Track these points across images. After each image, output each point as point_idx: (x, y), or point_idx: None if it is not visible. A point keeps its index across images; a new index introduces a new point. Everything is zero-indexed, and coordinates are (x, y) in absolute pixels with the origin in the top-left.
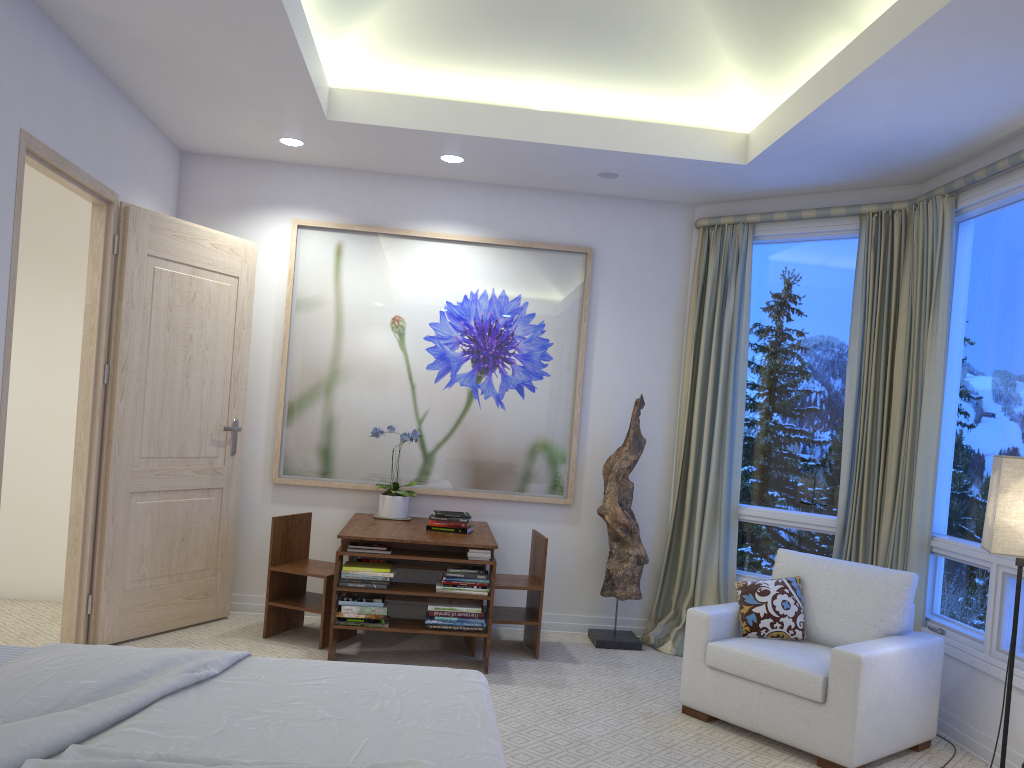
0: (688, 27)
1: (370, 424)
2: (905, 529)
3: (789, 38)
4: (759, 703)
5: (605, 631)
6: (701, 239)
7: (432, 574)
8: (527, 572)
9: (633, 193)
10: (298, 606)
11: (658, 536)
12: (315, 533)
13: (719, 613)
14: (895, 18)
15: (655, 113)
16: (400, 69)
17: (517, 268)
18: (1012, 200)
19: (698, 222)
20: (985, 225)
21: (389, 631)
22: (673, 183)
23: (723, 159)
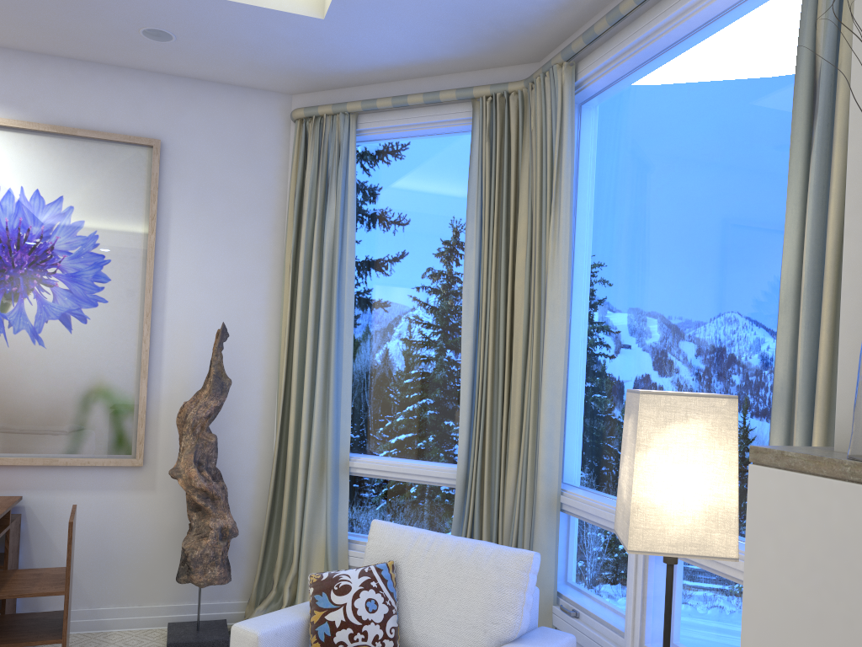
0: None
1: None
2: (532, 481)
3: None
4: None
5: (189, 625)
6: (298, 134)
7: None
8: (84, 557)
9: (208, 71)
10: None
11: (259, 498)
12: None
13: (276, 629)
14: None
15: None
16: None
17: (56, 162)
18: (639, 61)
19: (293, 113)
20: (610, 100)
21: None
22: (249, 54)
23: (294, 9)
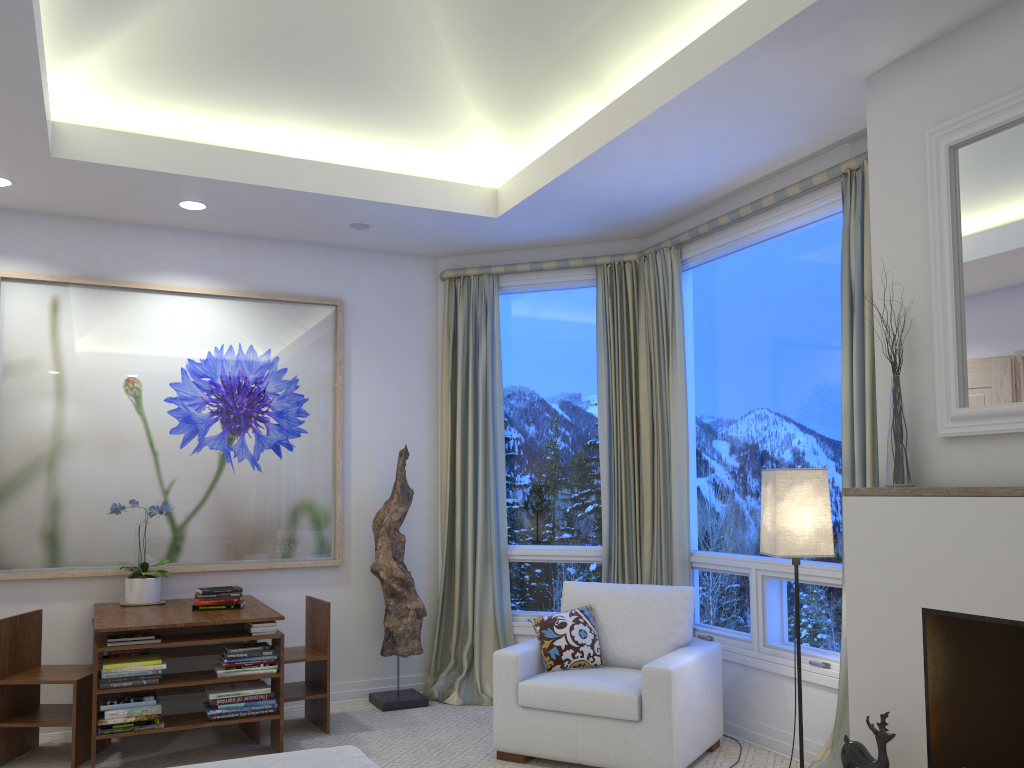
0: (441, 84)
1: (106, 500)
2: (666, 549)
3: (541, 100)
4: (577, 733)
5: (387, 693)
6: (448, 290)
7: (192, 661)
8: (299, 643)
9: (380, 245)
10: (40, 722)
11: (430, 587)
12: (44, 634)
13: (525, 651)
14: (653, 86)
15: (407, 166)
16: (136, 106)
17: (265, 322)
18: (729, 251)
19: (444, 274)
20: (706, 273)
21: (166, 731)
22: (423, 235)
23: (476, 212)
